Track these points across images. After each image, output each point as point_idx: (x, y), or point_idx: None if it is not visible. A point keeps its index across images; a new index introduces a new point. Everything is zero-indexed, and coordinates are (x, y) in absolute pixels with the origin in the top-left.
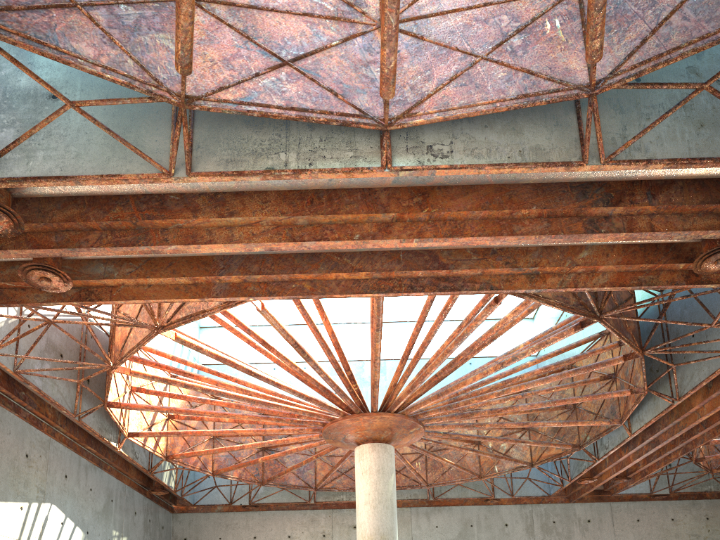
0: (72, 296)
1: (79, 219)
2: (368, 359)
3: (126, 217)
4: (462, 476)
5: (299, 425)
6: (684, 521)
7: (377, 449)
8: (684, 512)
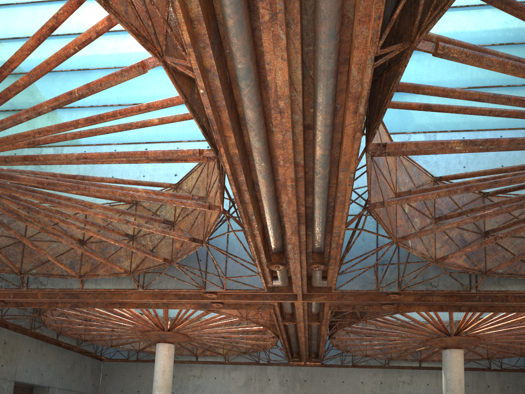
0: None
1: None
2: None
3: None
4: None
5: None
6: None
7: None
8: None
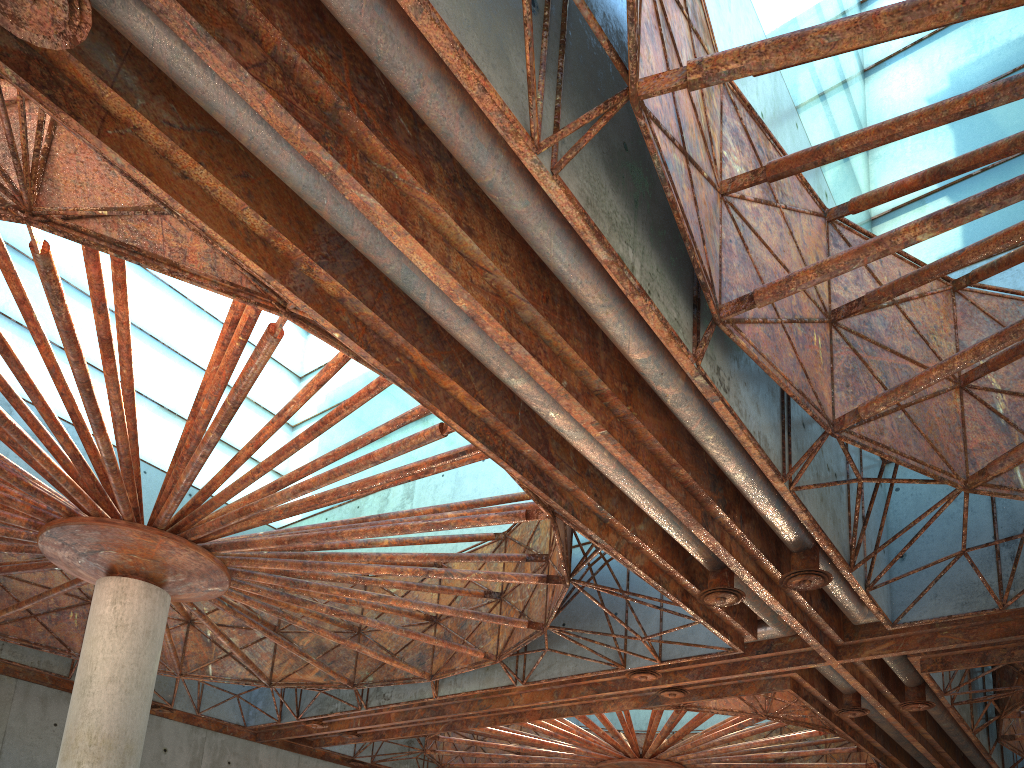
0: (7, 51)
1: (255, 1)
2: (25, 399)
3: (334, 85)
4: None
5: None
6: None
7: (154, 597)
8: None
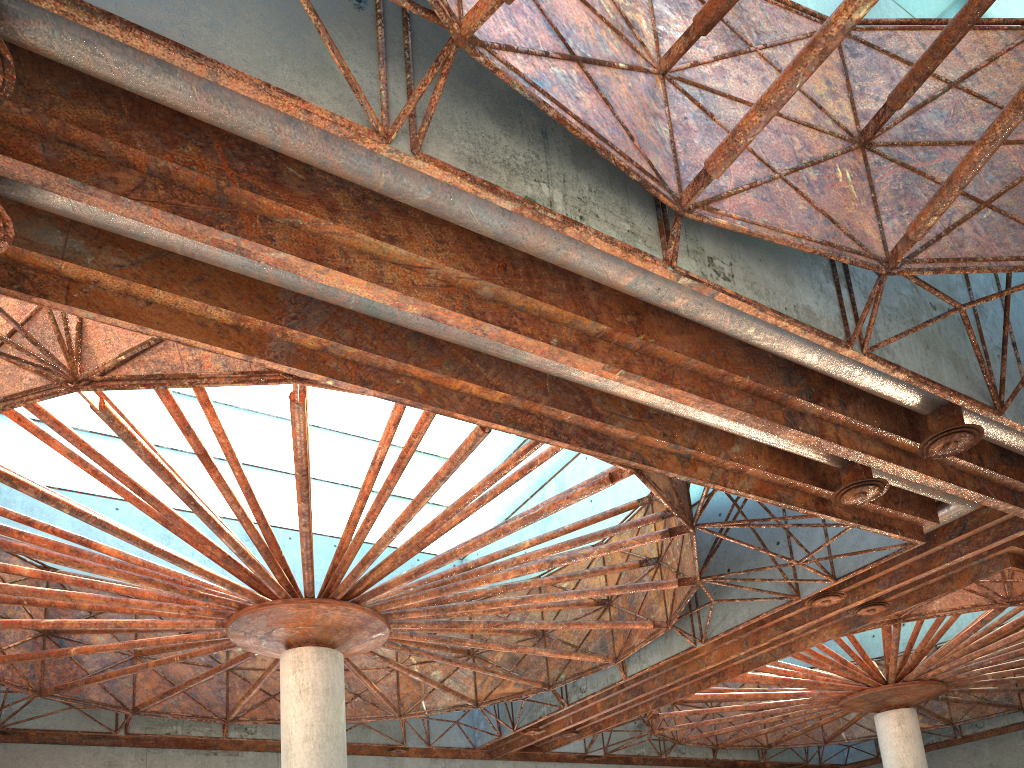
0: None
1: (112, 135)
2: (227, 517)
3: (209, 171)
4: (372, 711)
5: (177, 601)
6: None
7: (325, 657)
8: None
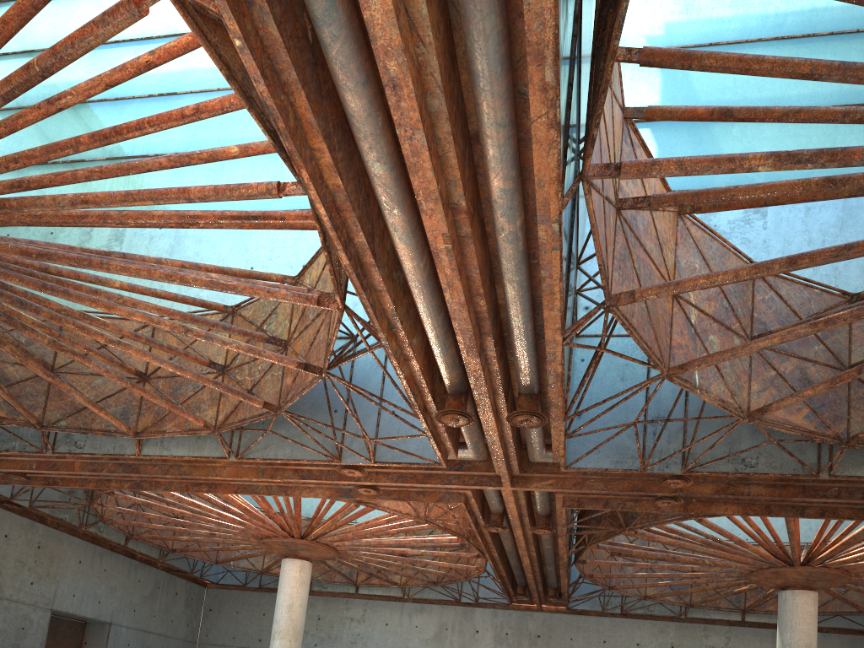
0: None
1: None
2: None
3: None
4: None
5: None
6: (17, 542)
7: None
8: (20, 532)
